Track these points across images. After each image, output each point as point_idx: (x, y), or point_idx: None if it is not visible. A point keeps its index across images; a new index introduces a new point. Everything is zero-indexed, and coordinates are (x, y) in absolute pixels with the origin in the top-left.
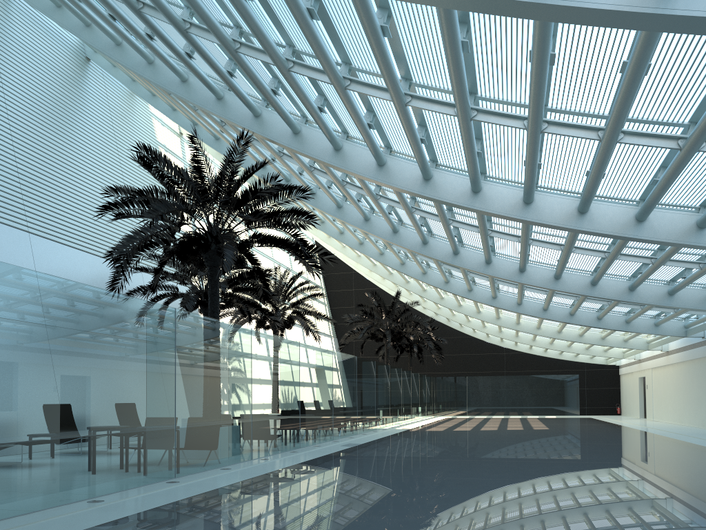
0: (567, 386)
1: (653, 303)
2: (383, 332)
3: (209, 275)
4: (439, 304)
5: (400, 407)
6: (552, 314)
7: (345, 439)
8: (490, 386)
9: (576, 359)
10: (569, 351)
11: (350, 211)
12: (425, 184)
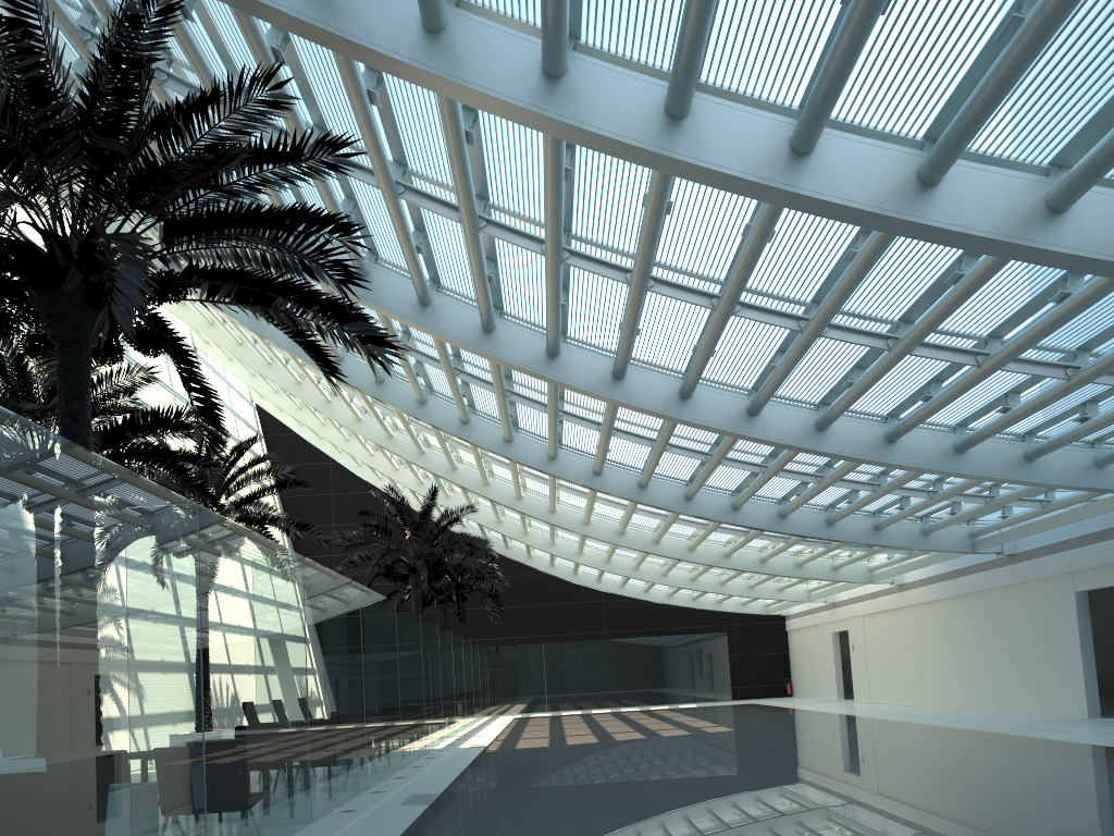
0: (710, 653)
1: (1001, 476)
2: (408, 563)
3: (61, 365)
4: (514, 510)
5: (454, 704)
6: (749, 516)
7: (394, 785)
8: (584, 659)
9: (720, 608)
10: (724, 592)
11: (387, 284)
12: (673, 129)
